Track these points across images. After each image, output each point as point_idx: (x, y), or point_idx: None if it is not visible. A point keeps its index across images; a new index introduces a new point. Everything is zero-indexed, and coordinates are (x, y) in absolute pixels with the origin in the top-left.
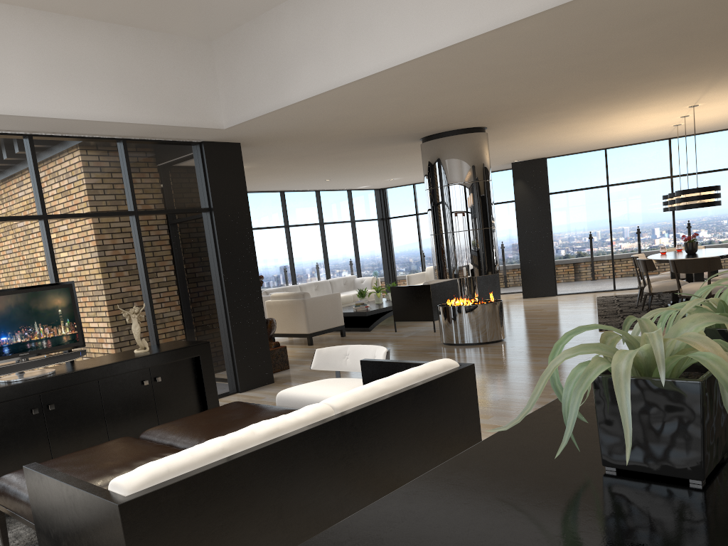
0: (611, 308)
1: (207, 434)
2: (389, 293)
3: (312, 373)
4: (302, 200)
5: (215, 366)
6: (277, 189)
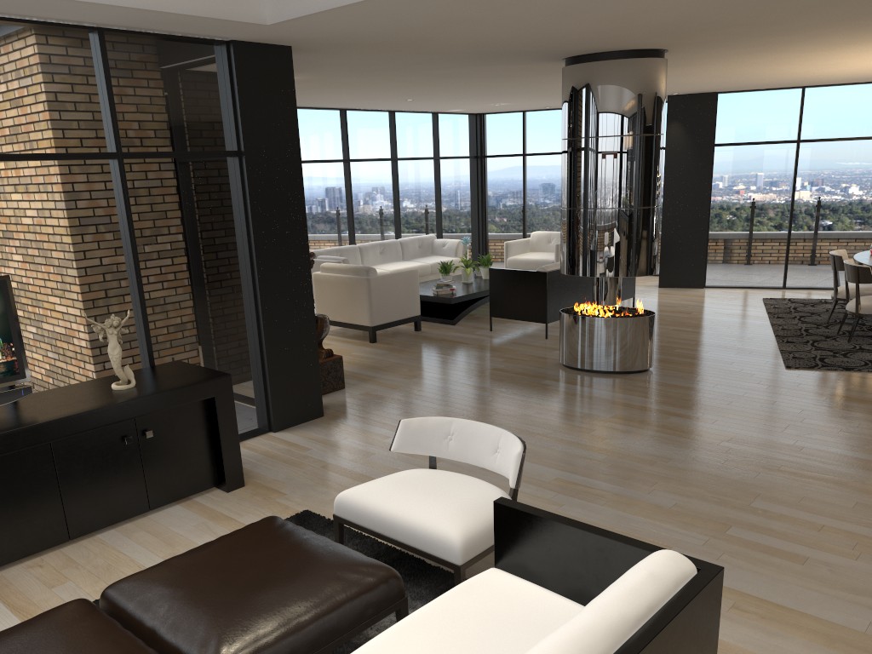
0: (790, 324)
1: (218, 629)
2: (481, 269)
3: (378, 403)
4: (370, 124)
5: (238, 393)
6: (337, 106)
